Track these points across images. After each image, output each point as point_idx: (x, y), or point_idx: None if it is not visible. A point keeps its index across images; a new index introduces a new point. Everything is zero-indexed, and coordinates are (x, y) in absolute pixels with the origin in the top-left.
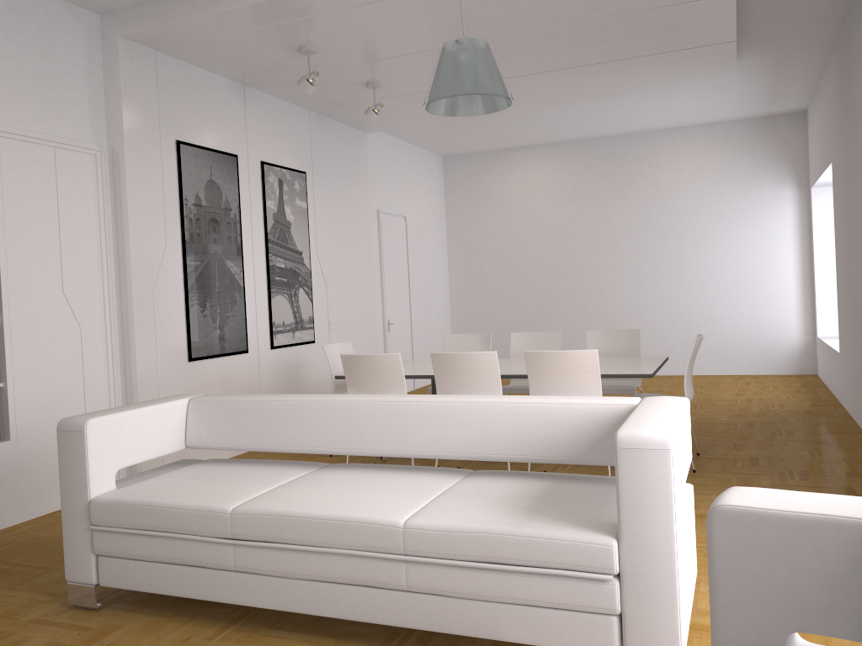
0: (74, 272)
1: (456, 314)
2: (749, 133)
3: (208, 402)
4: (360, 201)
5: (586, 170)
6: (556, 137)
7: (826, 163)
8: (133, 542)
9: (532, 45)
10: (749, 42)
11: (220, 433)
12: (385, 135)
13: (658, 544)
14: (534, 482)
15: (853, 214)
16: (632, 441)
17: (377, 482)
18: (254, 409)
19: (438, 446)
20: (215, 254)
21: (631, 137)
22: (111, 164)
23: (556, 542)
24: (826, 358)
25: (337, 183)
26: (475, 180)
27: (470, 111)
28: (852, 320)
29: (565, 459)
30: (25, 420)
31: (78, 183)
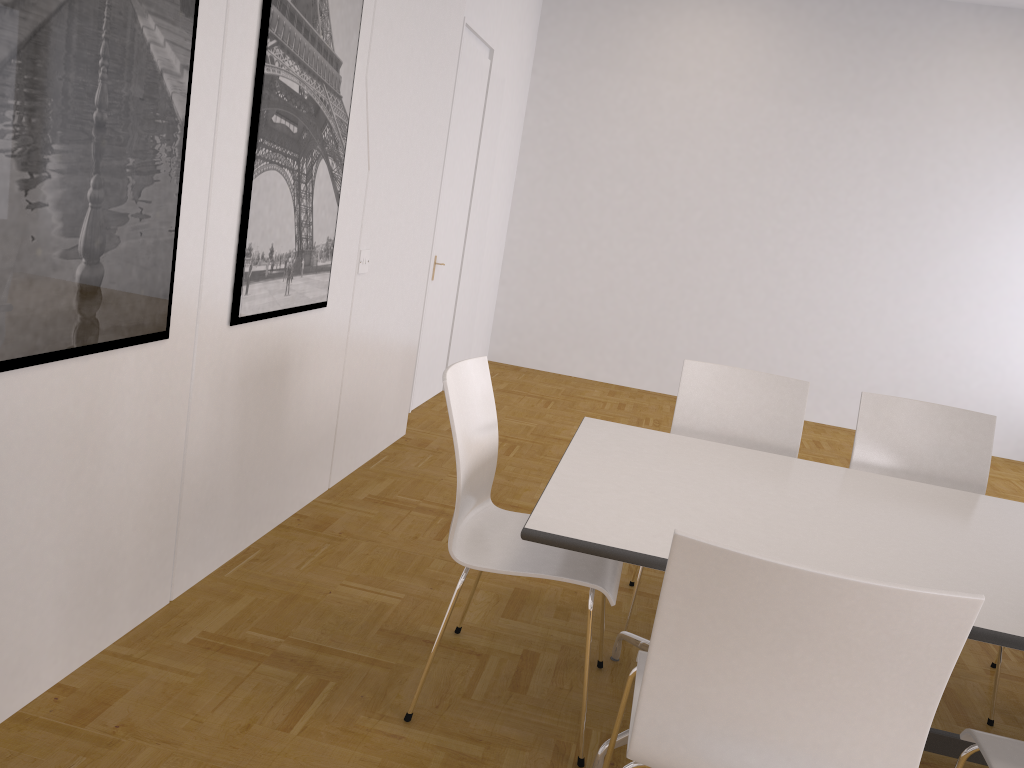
0: None
1: (515, 254)
2: None
3: None
4: None
5: (811, 46)
6: None
7: None
8: None
9: None
10: None
11: None
12: None
13: None
14: None
15: None
16: None
17: None
18: None
19: None
20: None
21: (909, 4)
22: None
23: None
24: None
25: None
26: (602, 16)
27: None
28: None
29: None
30: None
31: None
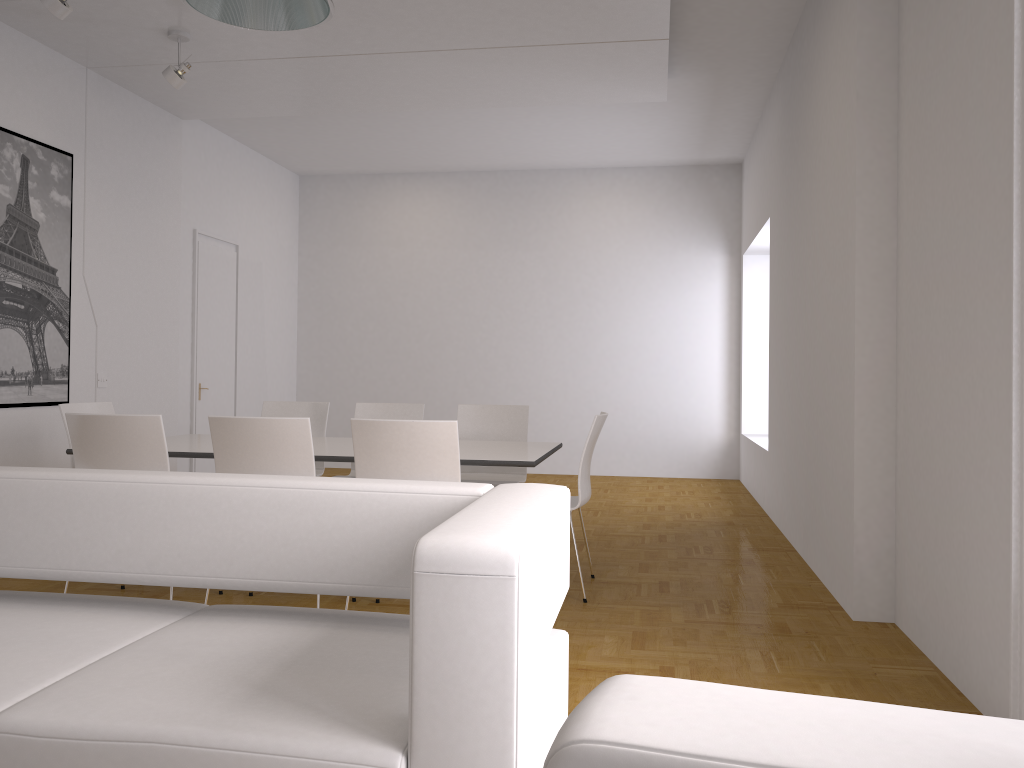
0: None
1: (304, 384)
2: (677, 183)
3: None
4: (164, 212)
5: (482, 210)
6: (447, 164)
7: (763, 220)
8: None
9: (404, 0)
10: (684, 51)
11: None
12: (215, 130)
13: (482, 765)
14: (299, 628)
15: (794, 274)
16: (445, 558)
17: (5, 628)
18: None
19: (137, 561)
20: None
21: (540, 174)
22: None
23: (287, 760)
24: (751, 459)
25: (128, 181)
26: (340, 210)
27: (267, 22)
28: (786, 409)
29: (357, 588)
30: None
31: None
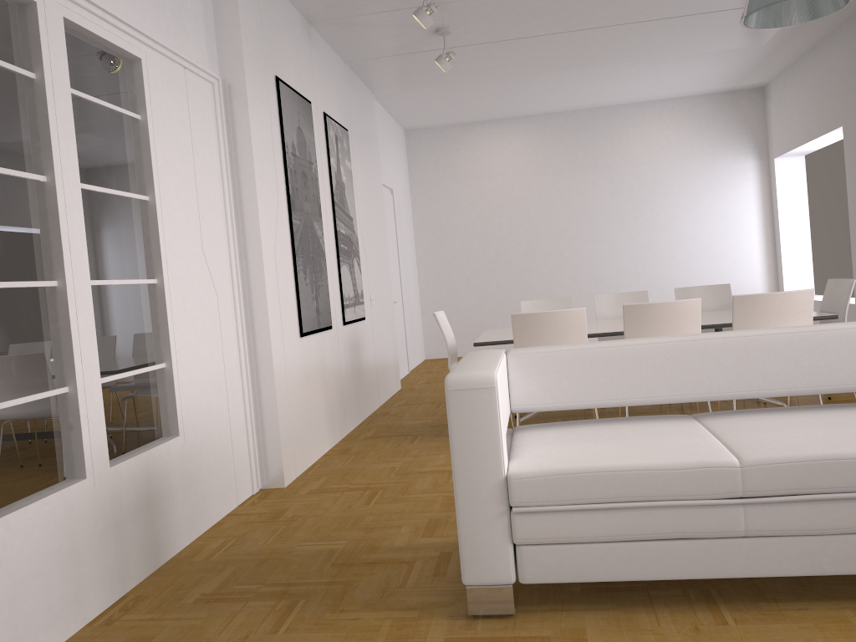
0: (208, 225)
1: (426, 294)
2: (713, 107)
3: (537, 355)
4: (376, 168)
5: (557, 143)
6: (531, 109)
7: (824, 129)
8: (582, 521)
9: None
10: None
11: (563, 390)
12: (375, 101)
13: None
14: None
15: None
16: None
17: (828, 420)
18: (607, 357)
19: None
20: (307, 213)
21: (601, 111)
22: (226, 97)
23: None
24: None
25: (364, 146)
26: (441, 155)
27: (767, 23)
28: None
29: None
30: (188, 409)
31: (203, 117)
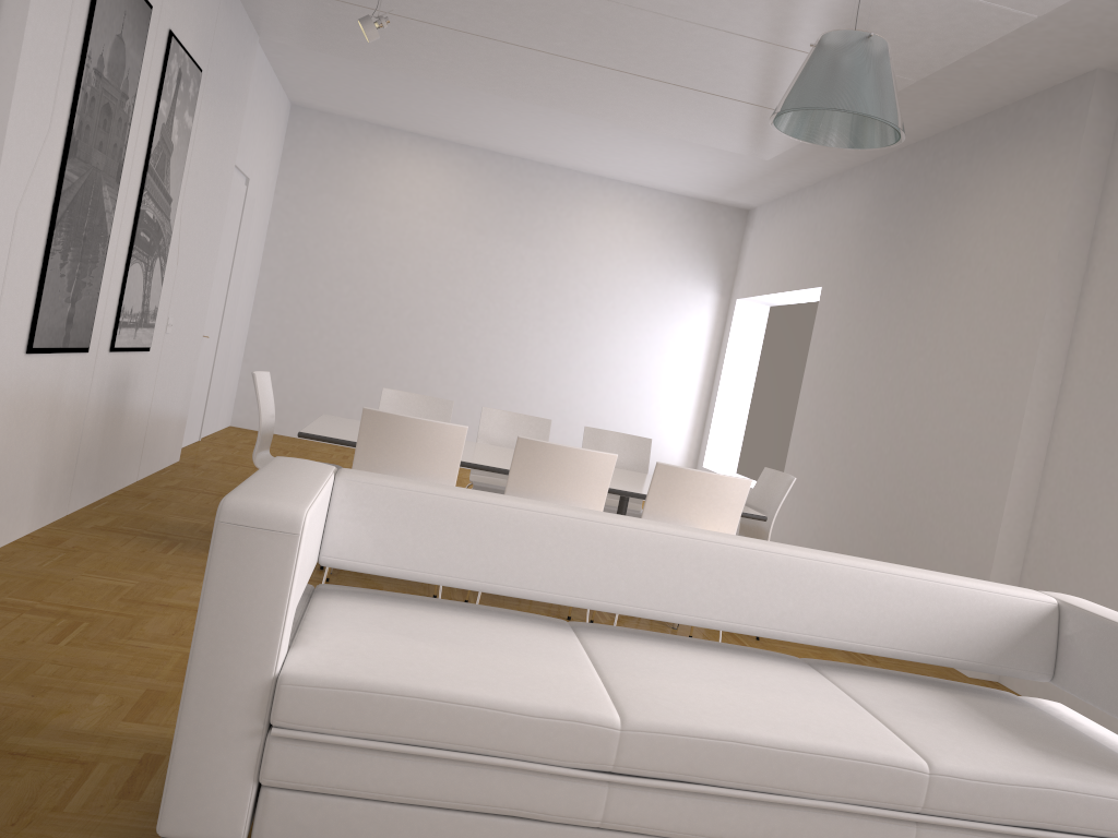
0: None
1: (257, 337)
2: (687, 214)
3: (381, 488)
4: (232, 140)
5: (490, 193)
6: (470, 138)
7: (801, 283)
8: (376, 768)
9: (651, 33)
10: None
11: (404, 549)
12: (259, 47)
13: None
14: (930, 691)
15: (879, 358)
16: None
17: (740, 674)
18: (481, 517)
19: (797, 623)
20: (96, 169)
21: (556, 171)
22: None
23: None
24: None
25: (221, 103)
26: (333, 155)
27: (799, 132)
28: (836, 472)
29: (967, 664)
30: None
31: None
